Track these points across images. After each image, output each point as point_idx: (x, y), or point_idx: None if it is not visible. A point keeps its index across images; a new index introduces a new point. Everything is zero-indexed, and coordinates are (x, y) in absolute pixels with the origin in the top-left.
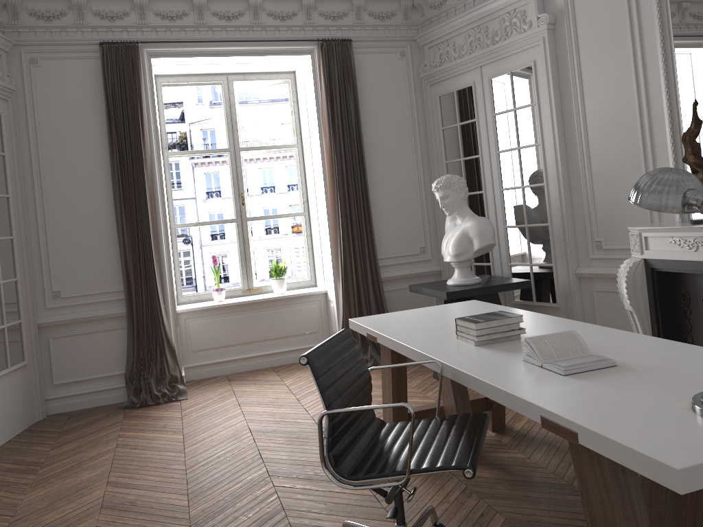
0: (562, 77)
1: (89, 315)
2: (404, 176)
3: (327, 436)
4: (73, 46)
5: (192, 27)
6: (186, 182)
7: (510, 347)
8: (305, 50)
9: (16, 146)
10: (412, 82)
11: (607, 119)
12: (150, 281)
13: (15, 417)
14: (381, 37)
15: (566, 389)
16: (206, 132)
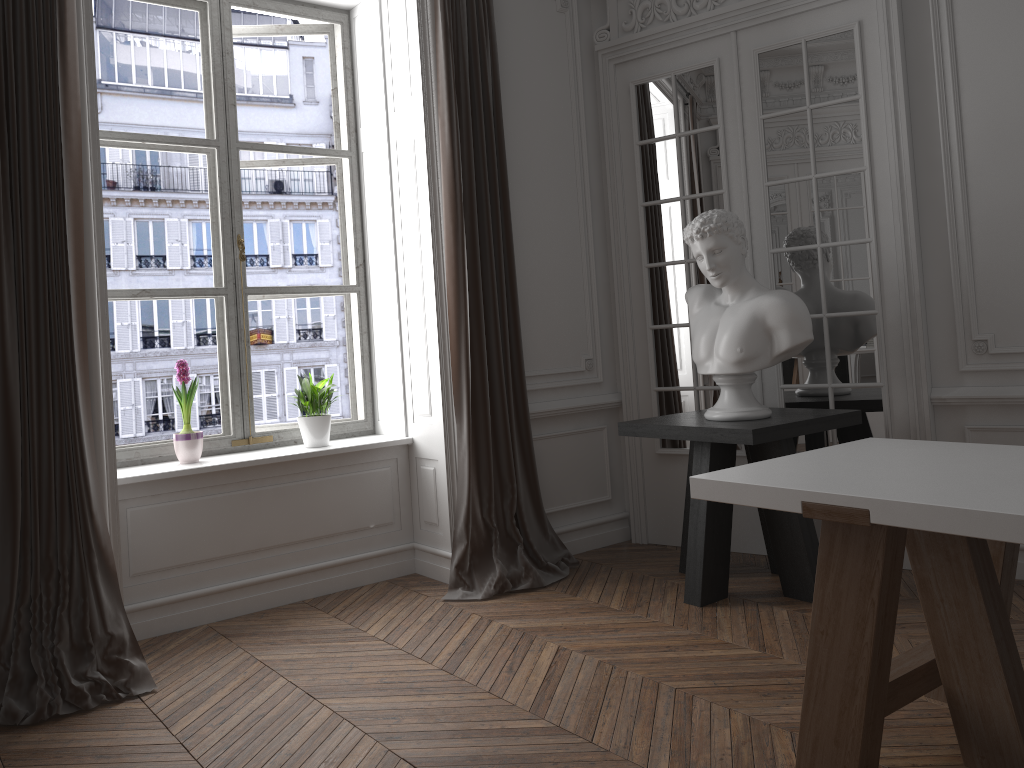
0: (913, 52)
1: None
2: (562, 226)
3: None
4: None
5: None
6: None
7: None
8: None
9: None
10: (578, 58)
11: (1010, 126)
12: (65, 408)
13: None
14: None
15: None
16: None
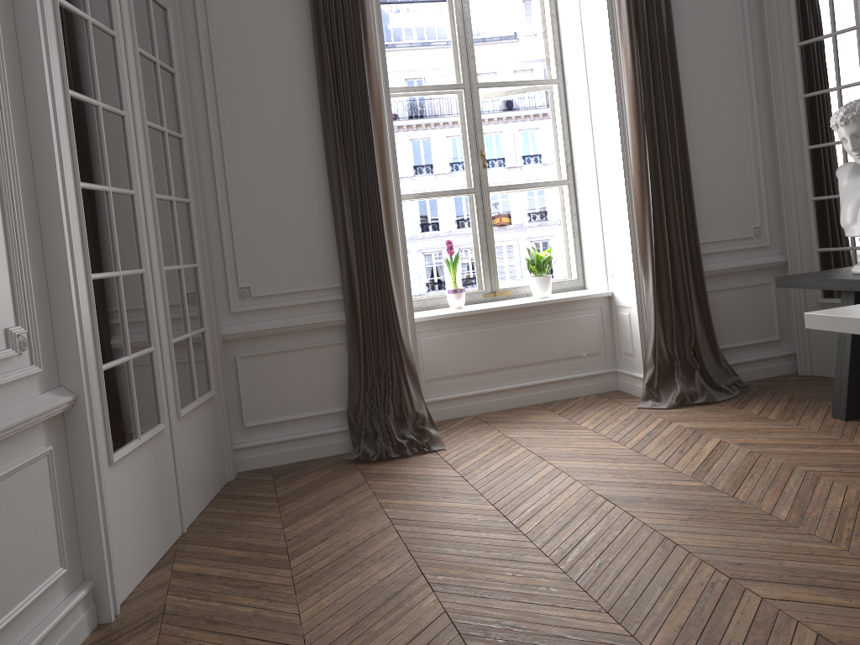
0: None
1: (294, 324)
2: (730, 121)
3: None
4: None
5: None
6: None
7: None
8: None
9: (185, 63)
10: None
11: None
12: (382, 273)
13: (206, 475)
14: None
15: None
16: None
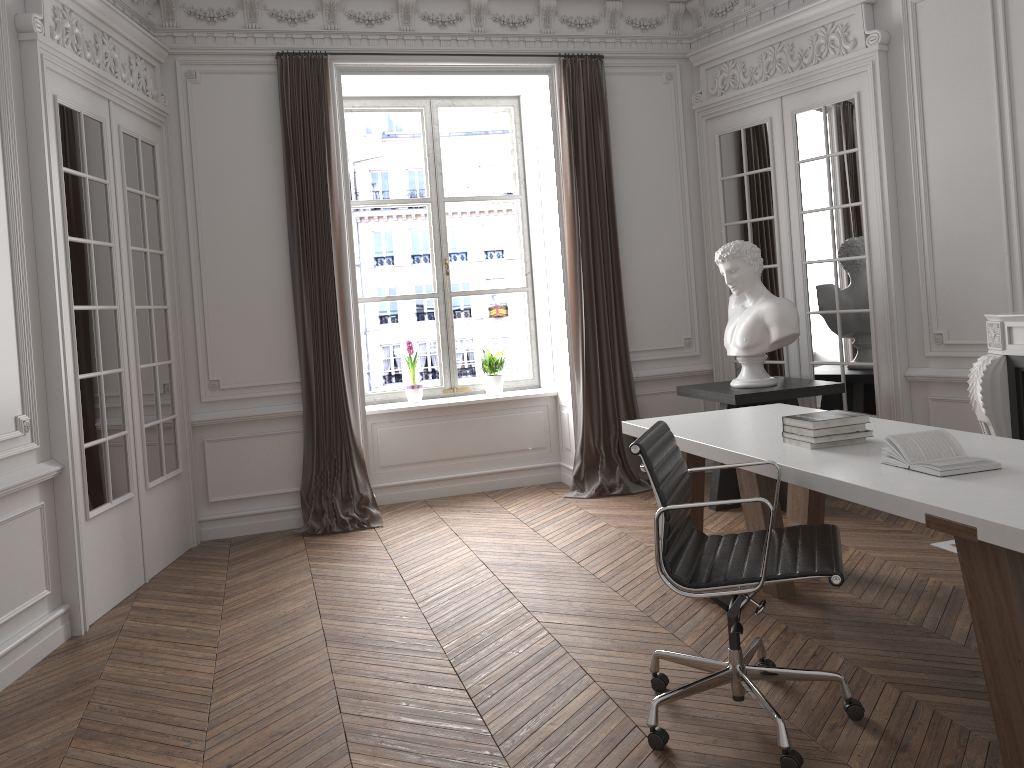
0: (896, 115)
1: (256, 413)
2: (666, 242)
3: (662, 537)
4: (241, 57)
5: (395, 35)
6: None
7: (857, 451)
8: (542, 68)
9: (170, 188)
10: (680, 115)
11: (958, 173)
12: (336, 371)
13: (170, 539)
14: (641, 53)
15: (948, 489)
16: (377, 175)
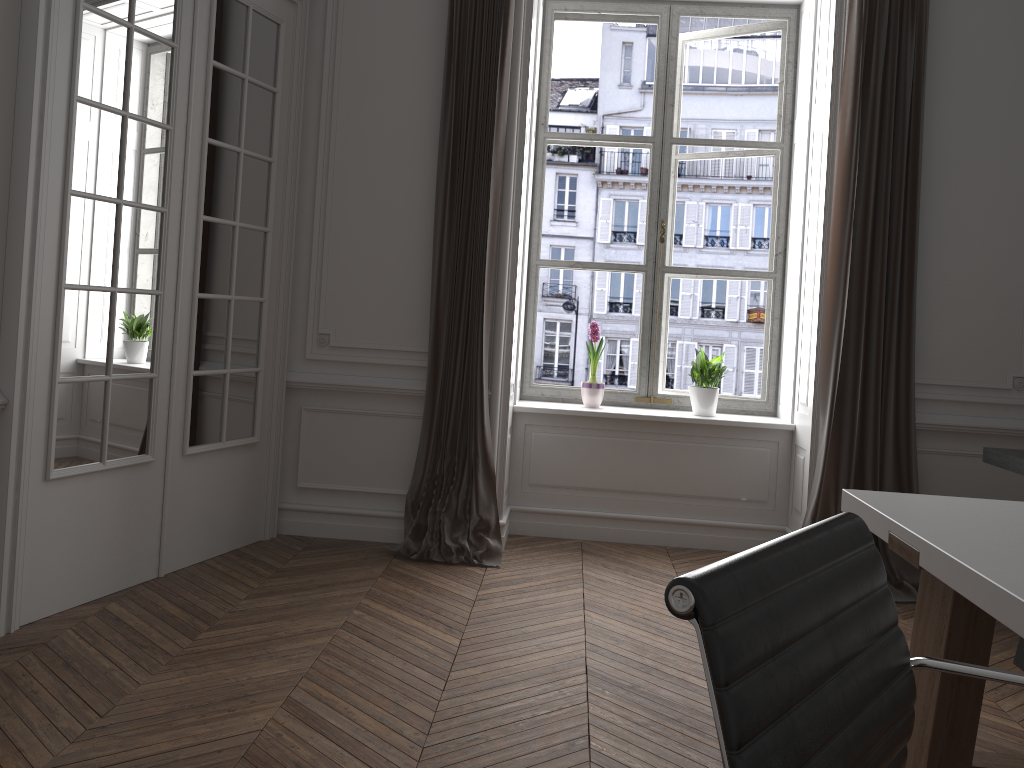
0: None
1: (367, 384)
2: (1001, 223)
3: None
4: None
5: None
6: (583, 211)
7: None
8: None
9: (299, 83)
10: None
11: None
12: (472, 344)
13: (220, 526)
14: None
15: None
16: (629, 133)
